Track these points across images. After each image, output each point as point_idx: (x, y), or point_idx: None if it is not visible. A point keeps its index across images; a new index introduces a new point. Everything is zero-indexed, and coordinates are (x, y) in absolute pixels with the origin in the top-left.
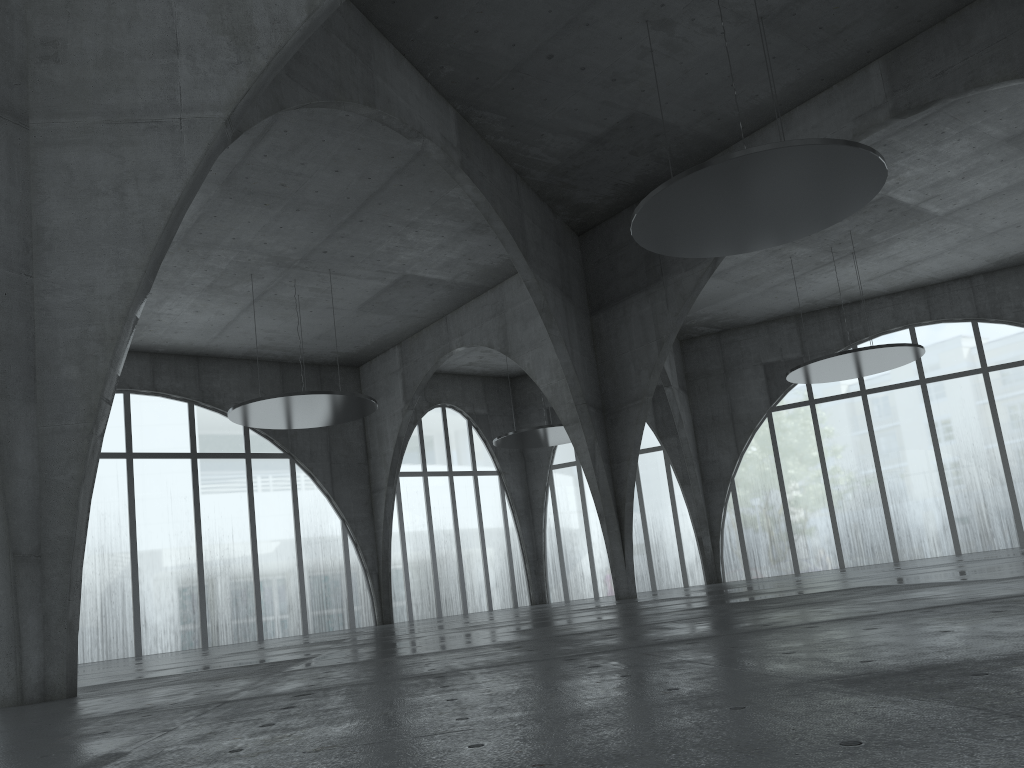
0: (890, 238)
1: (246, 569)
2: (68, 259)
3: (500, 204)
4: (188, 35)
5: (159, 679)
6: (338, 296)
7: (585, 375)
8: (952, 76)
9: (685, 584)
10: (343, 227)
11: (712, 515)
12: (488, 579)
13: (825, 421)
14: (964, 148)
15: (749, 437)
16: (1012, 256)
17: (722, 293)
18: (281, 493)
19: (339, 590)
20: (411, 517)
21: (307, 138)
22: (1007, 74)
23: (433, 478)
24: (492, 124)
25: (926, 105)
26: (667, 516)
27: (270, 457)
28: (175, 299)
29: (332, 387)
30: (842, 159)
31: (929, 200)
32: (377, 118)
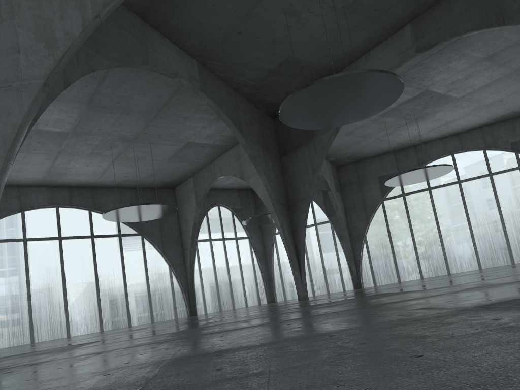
0: (435, 110)
1: (121, 292)
2: None
3: (224, 106)
4: (24, 43)
5: (29, 353)
6: (157, 154)
7: (277, 189)
8: (444, 30)
9: (344, 290)
10: (152, 121)
11: (356, 254)
12: (245, 291)
13: (411, 204)
14: (463, 64)
15: (373, 214)
16: (501, 116)
17: (353, 142)
18: (137, 253)
19: (169, 300)
20: (204, 262)
21: (125, 79)
22: (469, 28)
23: (215, 242)
24: (217, 67)
25: (432, 46)
26: (333, 256)
27: (131, 235)
28: (75, 160)
29: (161, 199)
30: (377, 78)
31: (451, 90)
32: (151, 69)
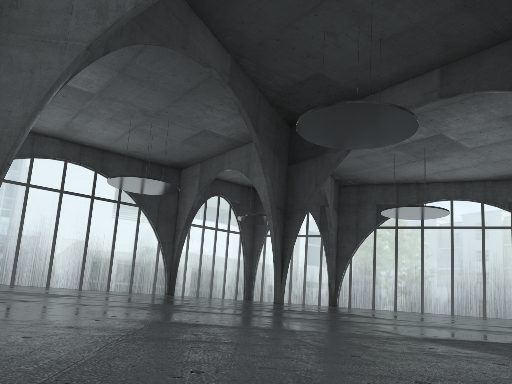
0: (444, 155)
1: (107, 256)
2: (3, 98)
3: (247, 105)
4: (78, 7)
5: (14, 292)
6: (172, 134)
7: (278, 194)
8: (469, 83)
9: (319, 304)
10: (176, 102)
11: (338, 273)
12: (225, 283)
13: (401, 238)
14: (481, 118)
15: (363, 239)
16: (506, 175)
17: (360, 167)
18: (131, 223)
19: (151, 275)
20: (193, 246)
21: (160, 58)
22: (493, 87)
23: (207, 230)
24: (249, 66)
25: (455, 95)
26: (317, 270)
27: (129, 205)
28: (94, 121)
29: (166, 177)
30: (396, 114)
31: (464, 140)
32: (187, 55)
